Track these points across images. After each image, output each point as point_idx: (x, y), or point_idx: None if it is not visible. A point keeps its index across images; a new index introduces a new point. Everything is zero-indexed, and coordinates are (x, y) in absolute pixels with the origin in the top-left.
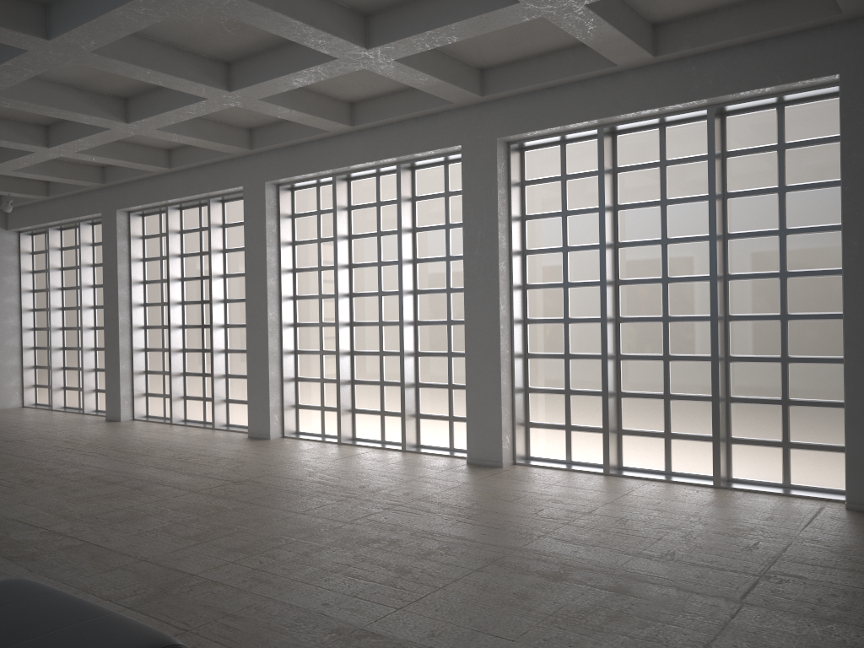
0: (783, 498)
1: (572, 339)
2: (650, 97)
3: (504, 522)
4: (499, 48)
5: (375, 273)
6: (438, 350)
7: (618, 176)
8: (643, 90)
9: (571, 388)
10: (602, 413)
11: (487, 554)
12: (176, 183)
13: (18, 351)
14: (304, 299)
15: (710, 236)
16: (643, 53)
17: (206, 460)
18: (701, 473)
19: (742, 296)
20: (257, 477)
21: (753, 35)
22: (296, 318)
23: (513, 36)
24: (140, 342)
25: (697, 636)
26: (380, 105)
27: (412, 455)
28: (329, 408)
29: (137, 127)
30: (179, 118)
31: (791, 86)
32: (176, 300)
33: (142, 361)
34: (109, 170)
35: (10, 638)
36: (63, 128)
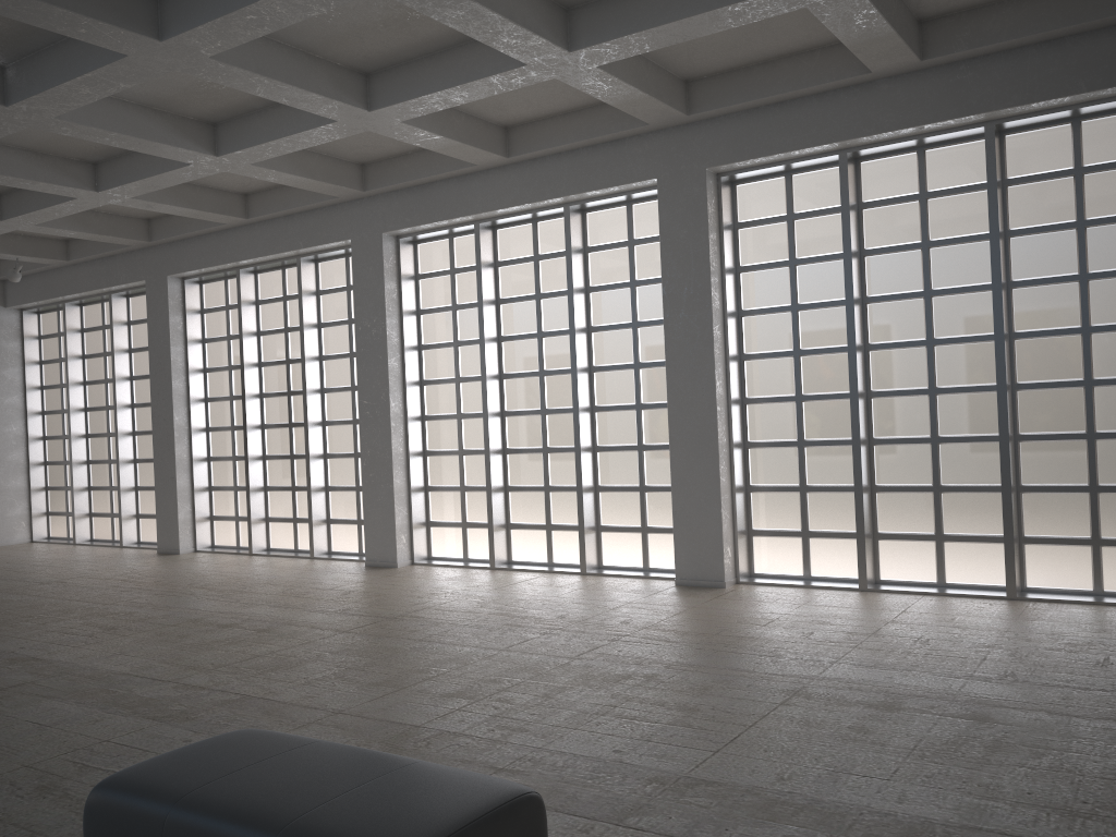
0: (1101, 607)
1: (807, 422)
2: (913, 112)
3: (774, 649)
4: (718, 52)
5: (533, 347)
6: (624, 443)
7: (863, 214)
8: (903, 103)
9: (808, 484)
10: (855, 513)
11: (781, 686)
12: (254, 238)
13: (23, 468)
14: (434, 385)
15: (994, 284)
16: (909, 56)
17: (330, 594)
18: (985, 583)
19: (1032, 359)
20: (414, 611)
21: (1051, 31)
22: (424, 409)
23: (741, 36)
24: (201, 450)
25: (1112, 763)
26: (546, 129)
27: (597, 578)
28: (474, 524)
29: (228, 162)
30: (288, 148)
31: (1096, 95)
32: (253, 392)
33: (204, 474)
34: (157, 224)
35: (315, 794)
36: (120, 165)
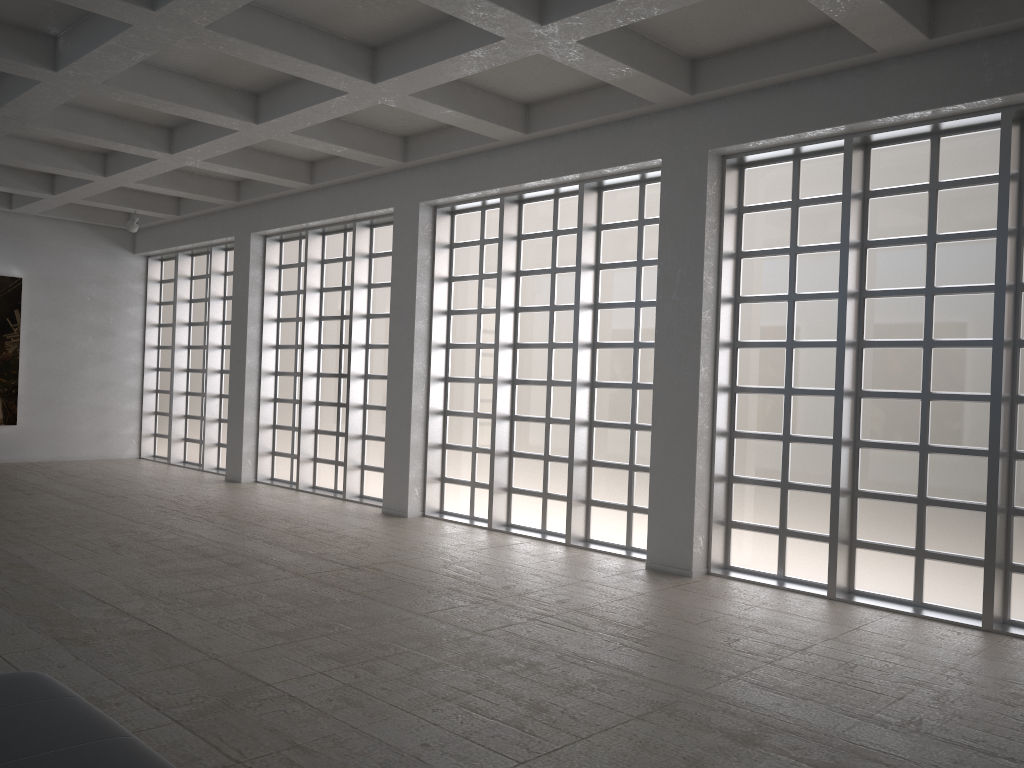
0: None
1: (794, 416)
2: (921, 95)
3: (683, 652)
4: (717, 30)
5: (545, 320)
6: (618, 420)
7: (869, 203)
8: (911, 86)
9: (790, 480)
10: (830, 517)
11: (654, 696)
12: (318, 202)
13: (138, 393)
14: (458, 349)
15: (997, 286)
16: (914, 33)
17: (325, 537)
18: (965, 609)
19: None
20: (380, 563)
21: None
22: (448, 371)
23: (736, 13)
24: (269, 391)
25: None
26: (562, 107)
27: (577, 551)
28: (480, 485)
29: (269, 130)
30: (316, 118)
31: None
32: (312, 343)
33: (269, 413)
34: (245, 186)
35: None
36: (188, 131)
